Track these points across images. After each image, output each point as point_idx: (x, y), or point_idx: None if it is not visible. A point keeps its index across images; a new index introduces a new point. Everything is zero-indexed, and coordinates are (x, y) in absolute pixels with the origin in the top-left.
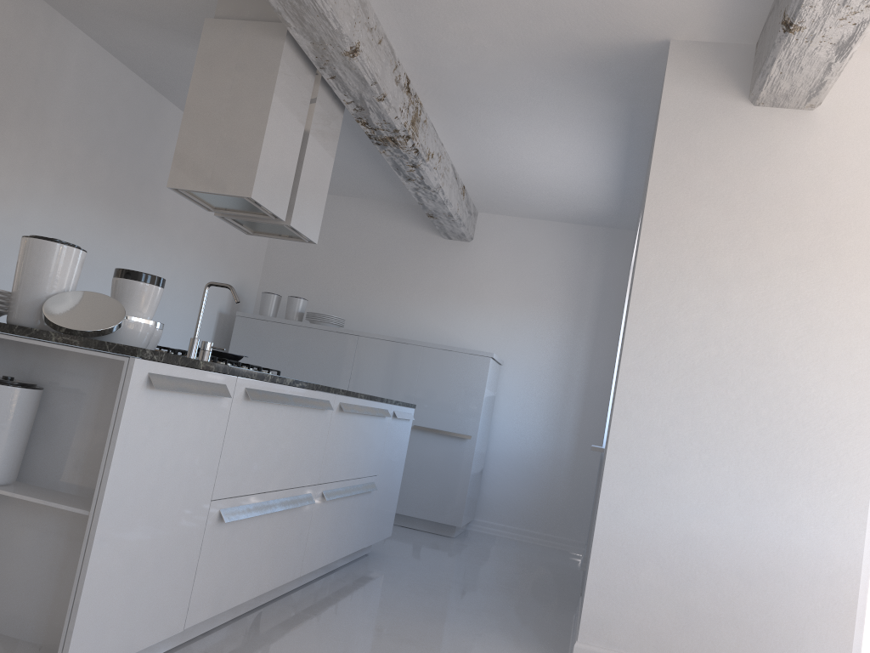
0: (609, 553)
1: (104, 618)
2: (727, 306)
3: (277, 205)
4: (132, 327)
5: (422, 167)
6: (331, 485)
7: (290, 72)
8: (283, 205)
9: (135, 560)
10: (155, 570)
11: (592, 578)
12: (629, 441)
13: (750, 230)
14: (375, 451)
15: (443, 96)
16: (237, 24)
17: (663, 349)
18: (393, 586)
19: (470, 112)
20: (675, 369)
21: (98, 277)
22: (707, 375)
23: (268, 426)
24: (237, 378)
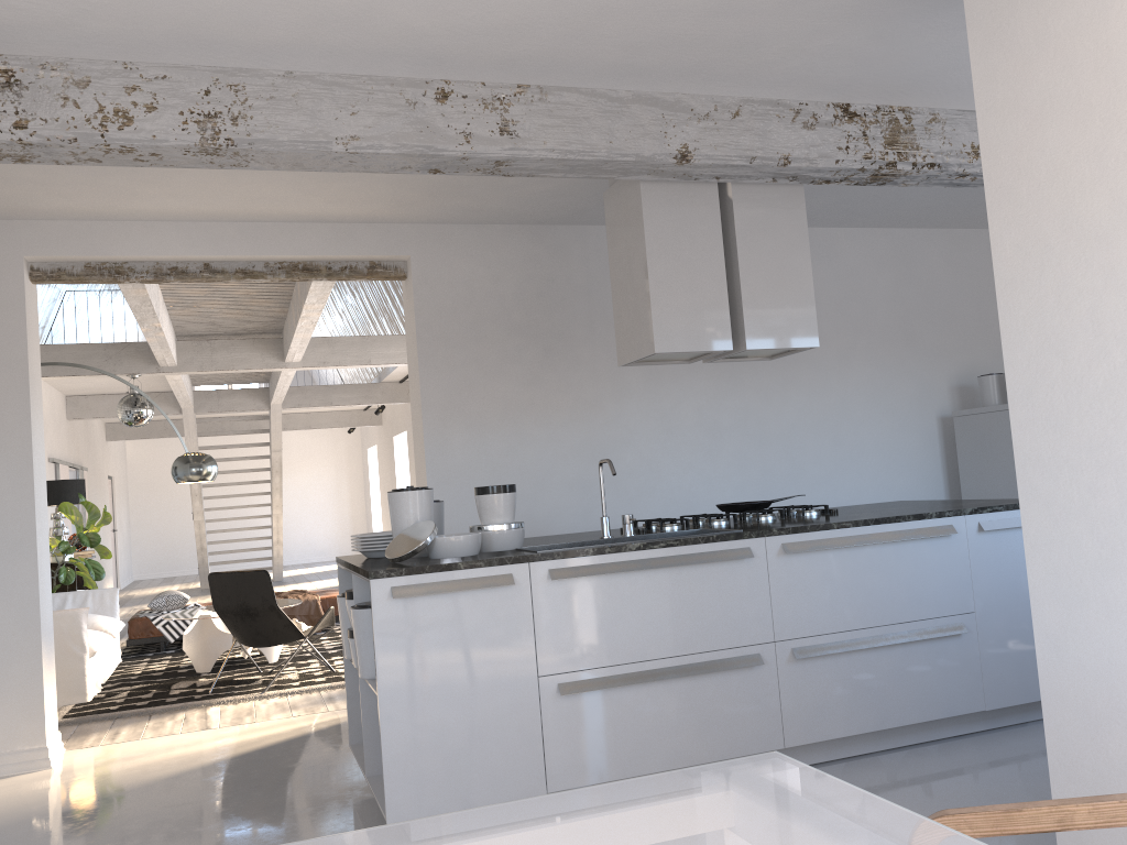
0: (1063, 713)
1: (418, 776)
2: (1119, 273)
3: (708, 340)
4: (443, 542)
5: (972, 171)
6: (816, 640)
7: (666, 204)
8: (720, 335)
9: (441, 731)
10: (474, 740)
11: (1052, 751)
12: (1046, 534)
13: (1120, 128)
14: (942, 582)
15: (906, 90)
16: (616, 186)
17: (1054, 378)
18: (992, 762)
19: (965, 80)
20: (1076, 404)
21: (731, 438)
22: (1119, 400)
23: (615, 596)
24: (529, 564)
